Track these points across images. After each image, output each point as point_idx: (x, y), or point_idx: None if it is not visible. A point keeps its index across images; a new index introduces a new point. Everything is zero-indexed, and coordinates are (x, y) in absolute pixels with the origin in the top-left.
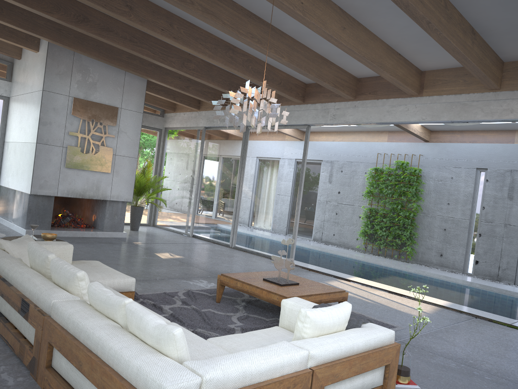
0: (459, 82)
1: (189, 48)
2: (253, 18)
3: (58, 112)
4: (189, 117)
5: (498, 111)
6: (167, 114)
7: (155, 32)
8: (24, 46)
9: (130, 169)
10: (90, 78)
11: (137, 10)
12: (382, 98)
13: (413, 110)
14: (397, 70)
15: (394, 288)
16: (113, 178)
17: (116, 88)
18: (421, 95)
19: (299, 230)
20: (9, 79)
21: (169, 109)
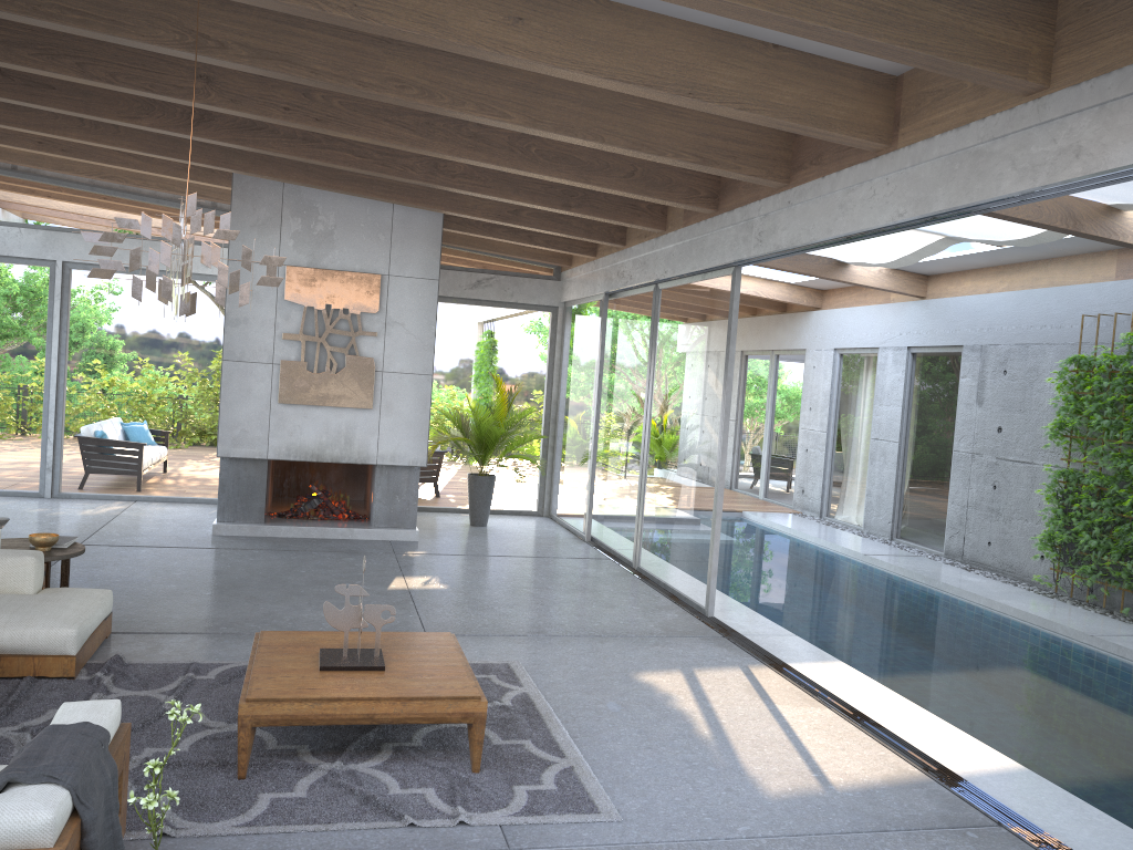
0: (965, 88)
1: (359, 135)
2: (399, 43)
3: (260, 298)
4: (586, 274)
5: (1047, 158)
6: (564, 273)
7: (269, 117)
8: (208, 183)
9: (418, 400)
10: (320, 223)
11: (223, 80)
12: (830, 171)
13: (882, 193)
14: (770, 92)
15: (897, 705)
16: (380, 418)
17: (374, 236)
18: (895, 146)
19: (918, 529)
20: None
21: (557, 262)
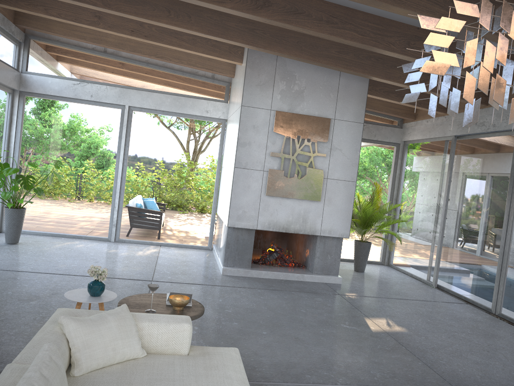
0: None
1: (405, 8)
2: None
3: (258, 130)
4: (433, 124)
5: None
6: (406, 124)
7: None
8: (227, 60)
9: (346, 197)
10: (296, 85)
11: None
12: None
13: None
14: None
15: None
16: (323, 207)
17: (327, 94)
18: None
19: None
20: (227, 101)
21: (408, 117)
